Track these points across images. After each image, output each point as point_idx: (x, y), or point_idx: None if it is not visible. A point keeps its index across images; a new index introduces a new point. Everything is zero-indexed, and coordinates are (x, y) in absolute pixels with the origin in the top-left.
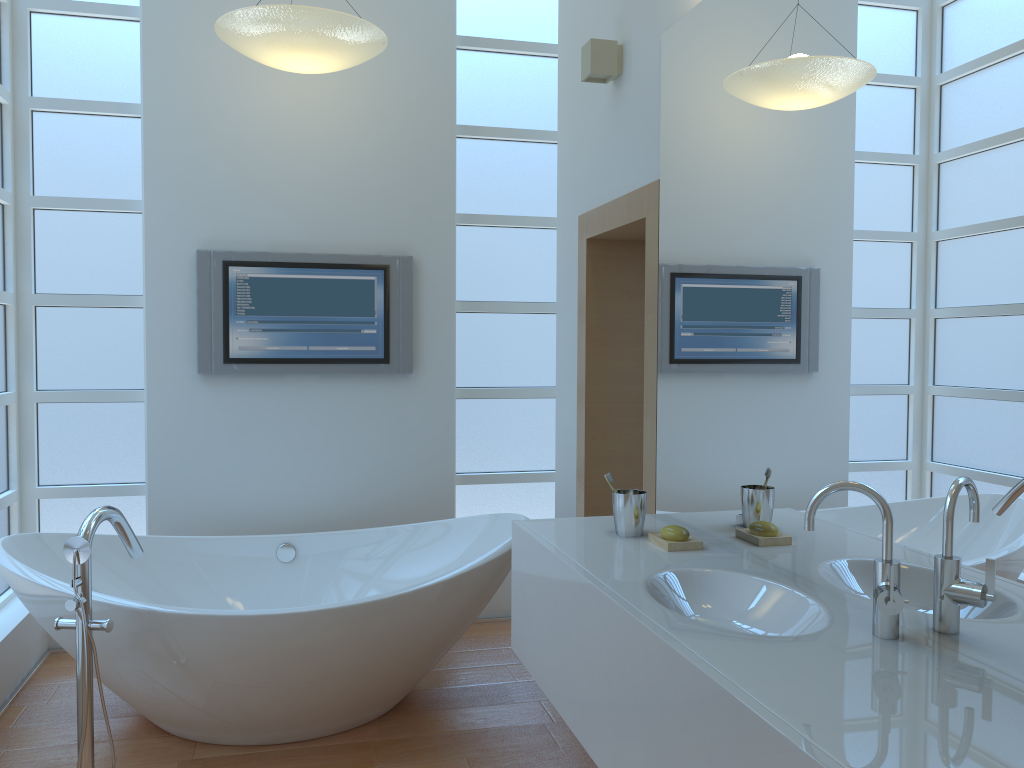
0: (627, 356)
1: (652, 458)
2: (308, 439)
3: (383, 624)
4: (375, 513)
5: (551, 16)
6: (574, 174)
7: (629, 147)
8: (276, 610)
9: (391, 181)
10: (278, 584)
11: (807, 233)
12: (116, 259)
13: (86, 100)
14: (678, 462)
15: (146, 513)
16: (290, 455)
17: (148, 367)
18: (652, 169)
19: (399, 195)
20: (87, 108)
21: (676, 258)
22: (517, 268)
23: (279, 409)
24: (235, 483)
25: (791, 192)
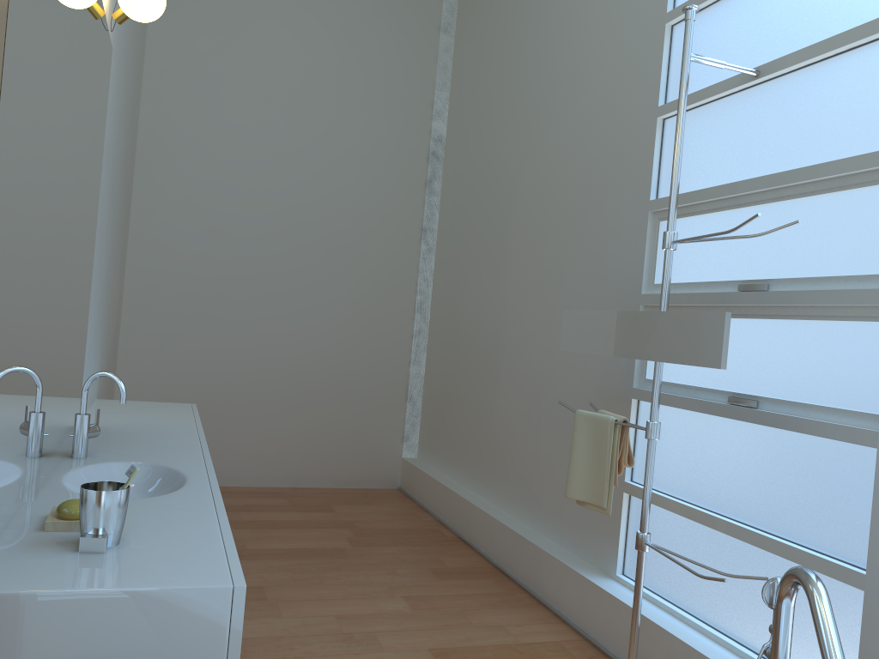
0: None
1: None
2: None
3: None
4: None
5: None
6: None
7: None
8: None
9: None
10: None
11: (62, 193)
12: None
13: None
14: None
15: None
16: None
17: None
18: None
19: None
20: None
21: (13, 134)
22: None
23: None
24: None
25: (63, 150)
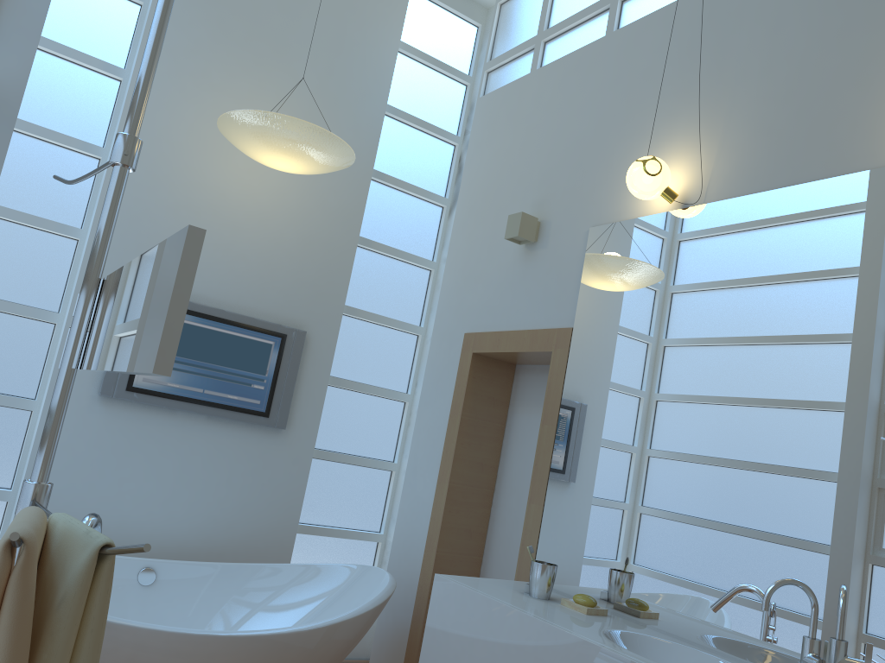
0: (484, 449)
1: (533, 537)
2: (182, 472)
3: (298, 654)
4: (225, 549)
5: (438, 173)
6: (463, 300)
7: (537, 296)
8: (216, 631)
9: (302, 267)
10: (134, 606)
11: (734, 399)
12: (41, 274)
13: (56, 131)
14: (567, 543)
15: (4, 519)
16: (163, 484)
17: (52, 380)
18: (563, 318)
19: (305, 279)
20: (55, 138)
21: (585, 388)
22: (376, 358)
23: (163, 440)
24: (105, 503)
25: (720, 368)
